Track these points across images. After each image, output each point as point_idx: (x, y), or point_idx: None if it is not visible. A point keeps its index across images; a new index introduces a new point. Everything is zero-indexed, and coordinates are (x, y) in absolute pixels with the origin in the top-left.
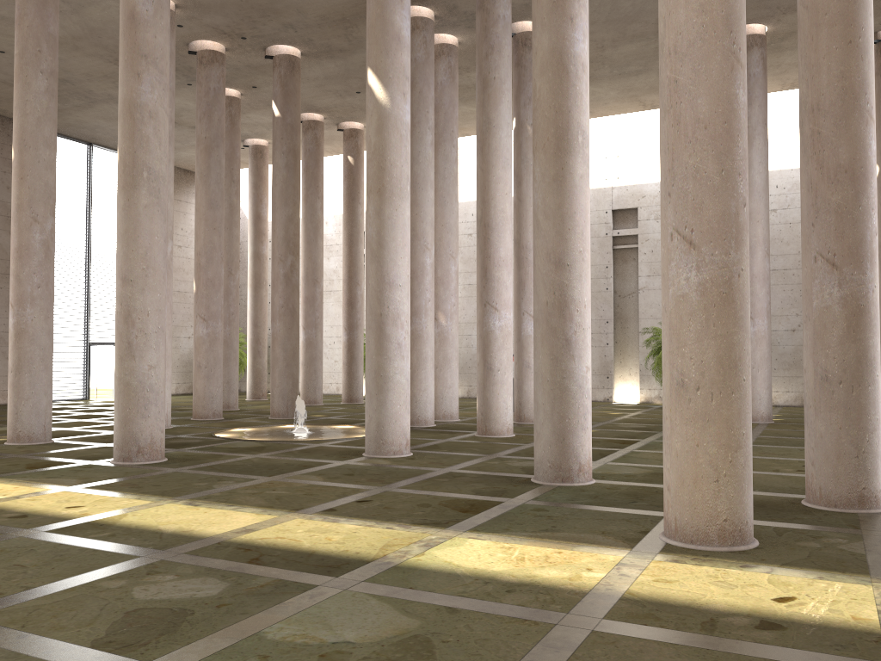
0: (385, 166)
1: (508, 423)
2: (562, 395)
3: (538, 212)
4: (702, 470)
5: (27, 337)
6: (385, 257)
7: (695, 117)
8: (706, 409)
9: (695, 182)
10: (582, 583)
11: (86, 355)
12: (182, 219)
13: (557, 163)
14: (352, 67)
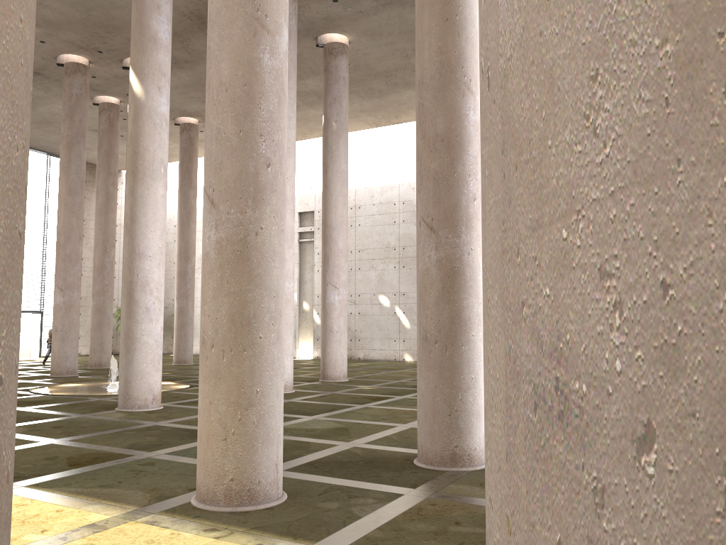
0: (139, 151)
1: (285, 380)
2: None
3: None
4: (213, 428)
5: None
6: (136, 231)
7: (219, 80)
8: (219, 366)
9: (217, 143)
10: None
11: None
12: None
13: None
14: (202, 76)
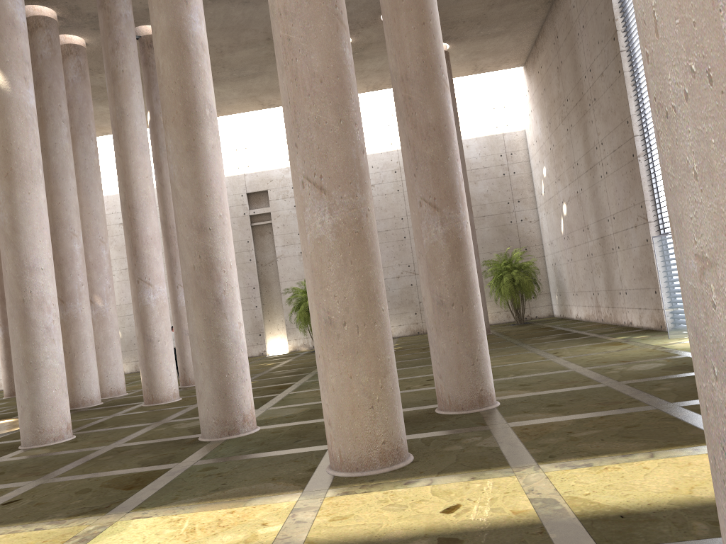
0: (12, 150)
1: (173, 388)
2: (219, 352)
3: (175, 181)
4: (358, 399)
5: None
6: (22, 242)
7: (311, 72)
8: (354, 341)
9: (318, 132)
10: (259, 543)
11: None
12: None
13: (188, 134)
14: None
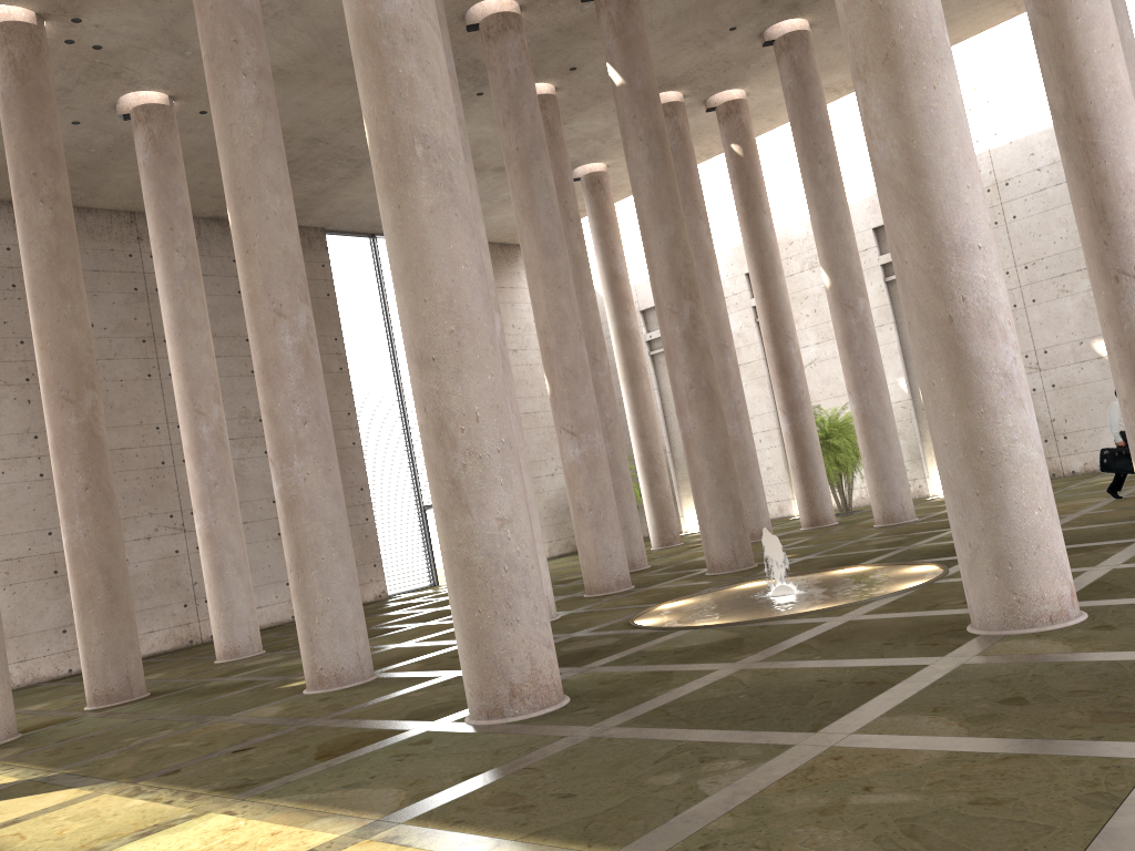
0: (890, 3)
1: None
2: None
3: None
4: None
5: (303, 510)
6: (933, 194)
7: None
8: None
9: None
10: None
11: (422, 524)
12: (511, 313)
13: None
14: None
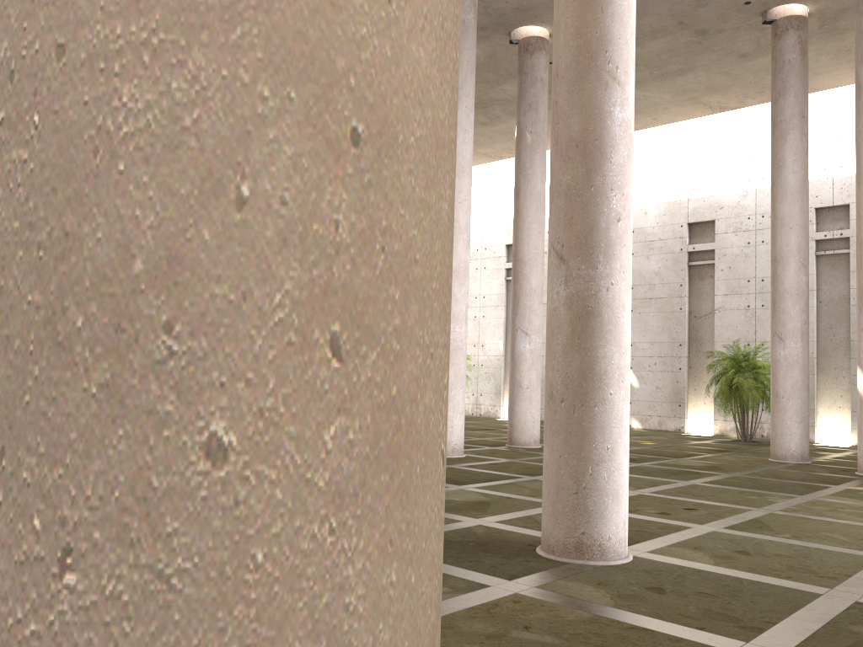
0: None
1: (453, 442)
2: None
3: None
4: None
5: None
6: None
7: None
8: None
9: None
10: None
11: None
12: None
13: None
14: None
